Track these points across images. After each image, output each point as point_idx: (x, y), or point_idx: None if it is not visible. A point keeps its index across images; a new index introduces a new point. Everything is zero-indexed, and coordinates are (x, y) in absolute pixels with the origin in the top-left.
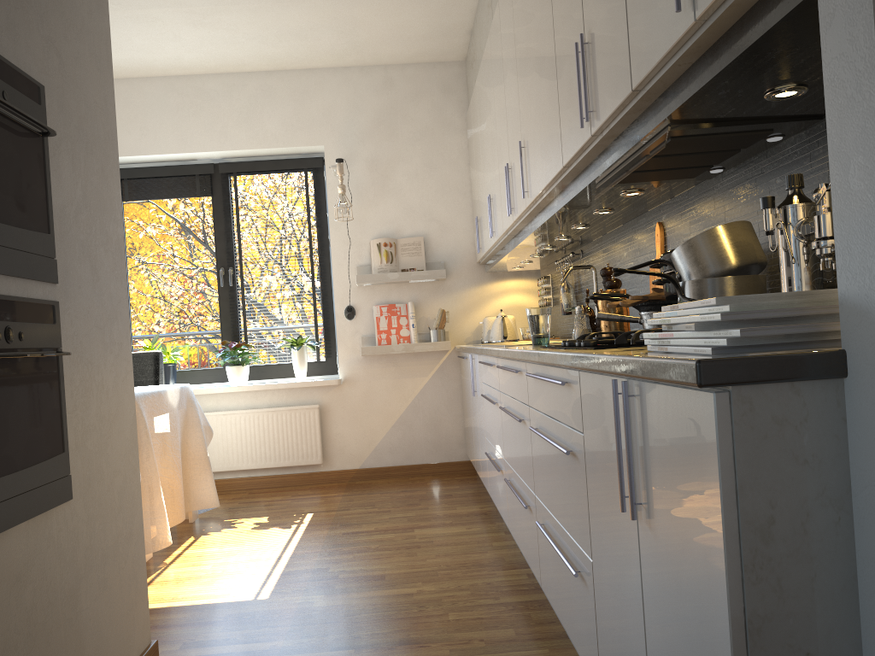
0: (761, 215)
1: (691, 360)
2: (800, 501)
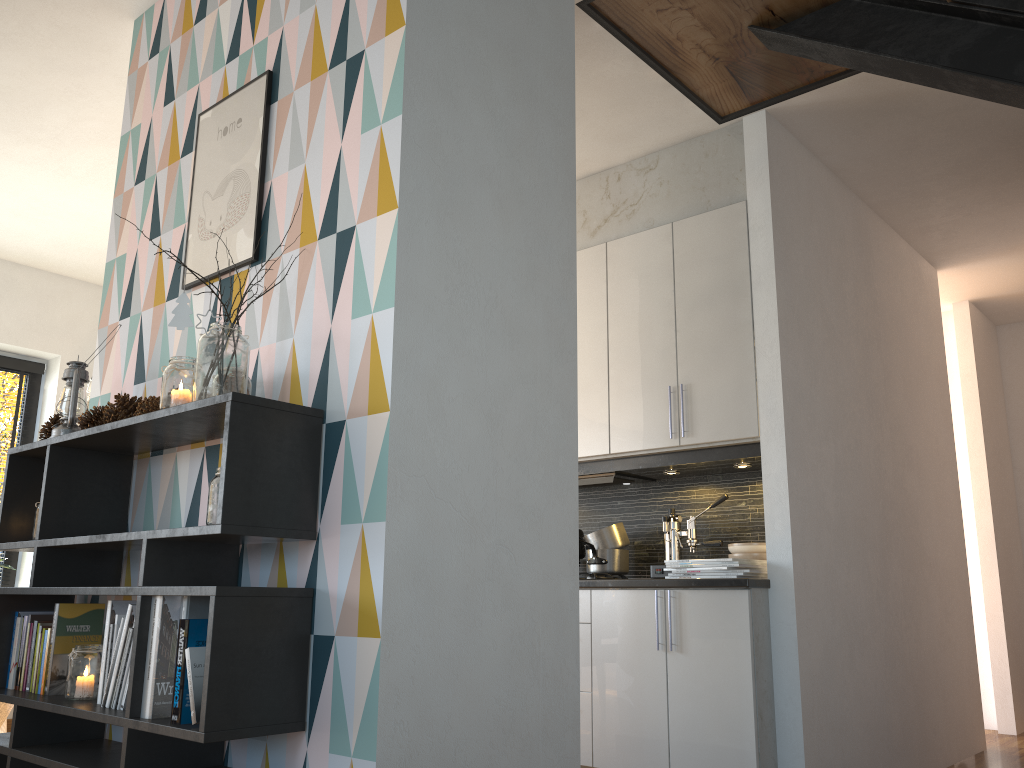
0: (602, 518)
1: (743, 578)
2: (762, 628)
